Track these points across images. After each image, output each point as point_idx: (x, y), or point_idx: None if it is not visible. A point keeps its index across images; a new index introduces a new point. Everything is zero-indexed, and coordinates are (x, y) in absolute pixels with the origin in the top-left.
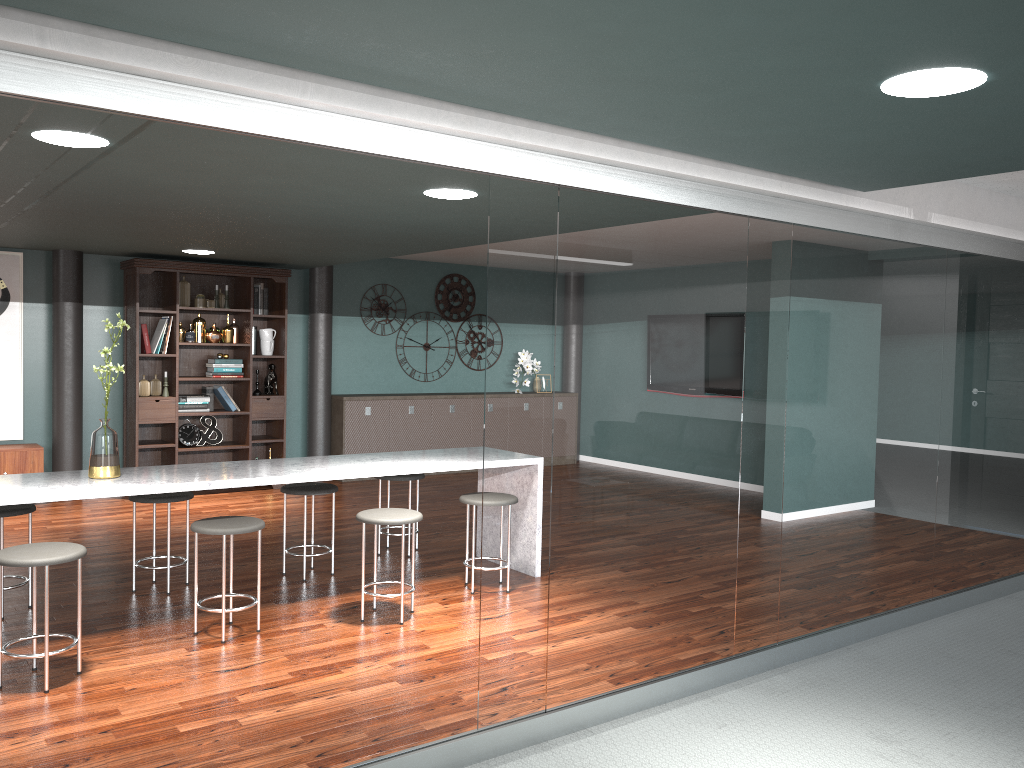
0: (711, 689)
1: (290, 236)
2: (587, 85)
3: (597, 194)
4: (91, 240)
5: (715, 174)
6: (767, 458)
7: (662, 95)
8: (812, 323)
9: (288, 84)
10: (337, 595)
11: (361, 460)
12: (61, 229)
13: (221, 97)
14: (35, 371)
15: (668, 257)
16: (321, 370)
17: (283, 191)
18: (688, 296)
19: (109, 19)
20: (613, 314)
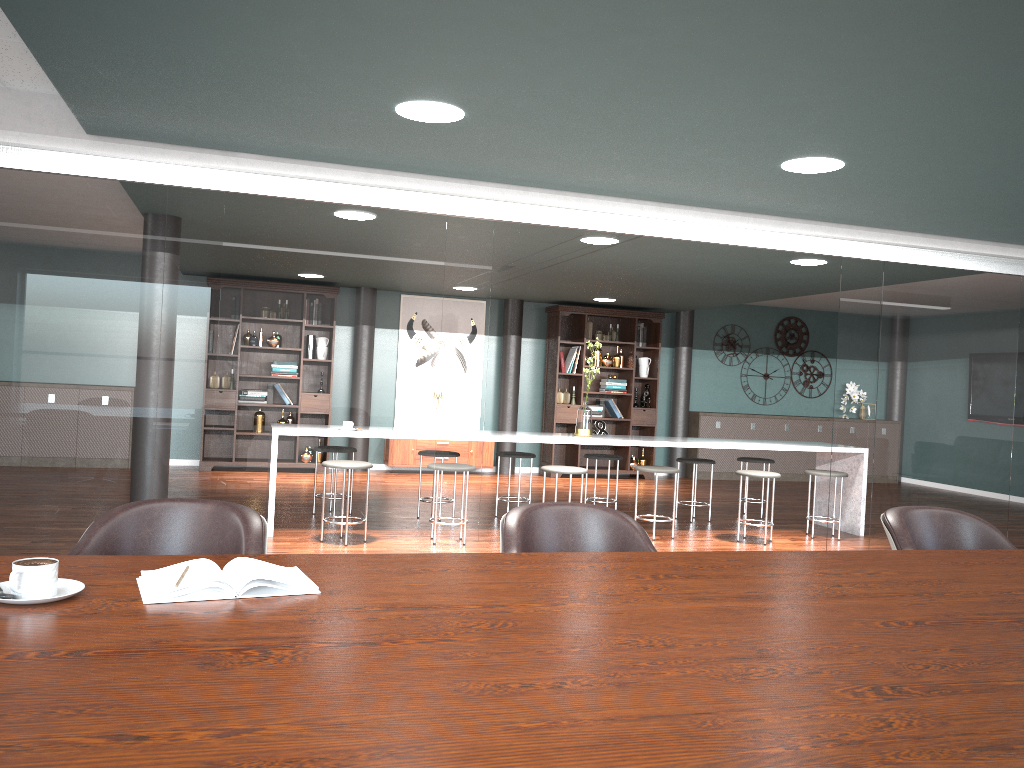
0: None
1: (680, 289)
2: (900, 213)
3: (908, 265)
4: (539, 292)
5: (992, 250)
6: None
7: (945, 215)
8: None
9: (740, 219)
10: (716, 530)
11: (734, 441)
12: (529, 285)
13: (708, 227)
14: (488, 383)
15: (957, 303)
16: (682, 391)
17: (697, 262)
18: (972, 327)
19: (671, 200)
20: (918, 337)
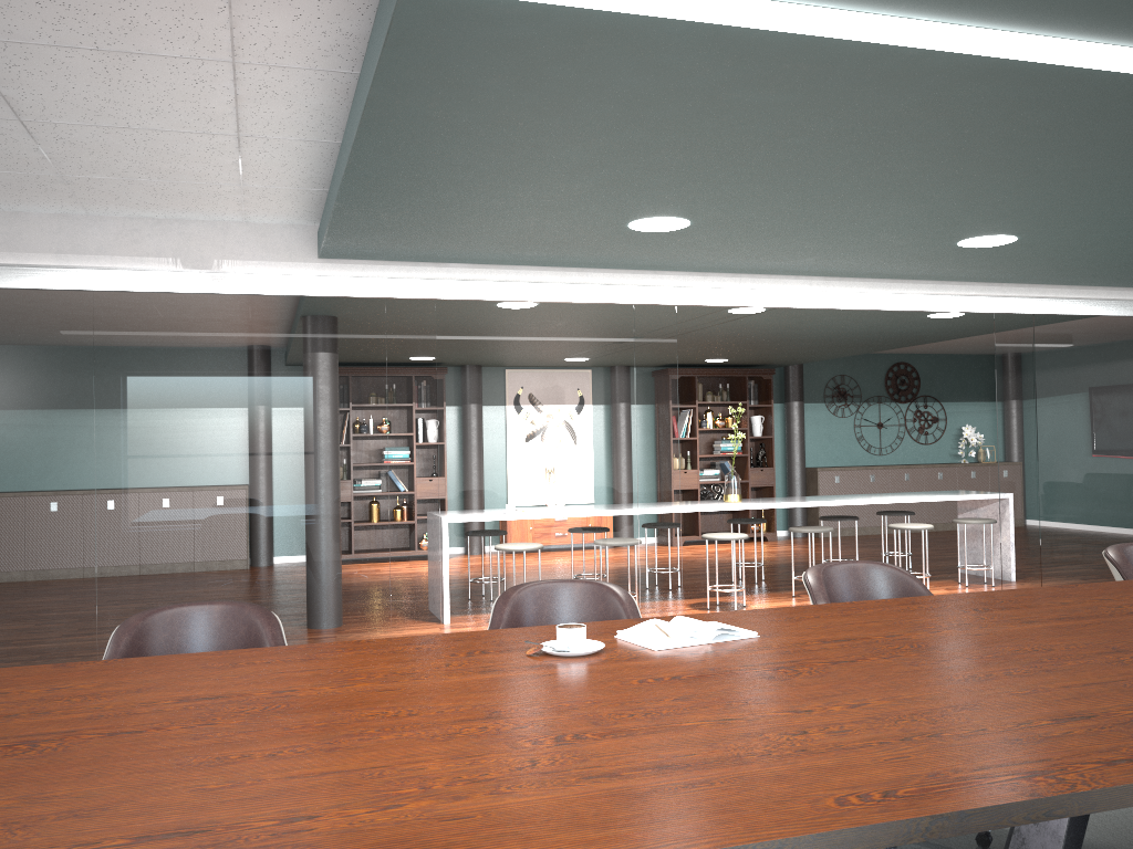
0: None
1: (802, 345)
2: (1053, 271)
3: (1056, 316)
4: None
5: None
6: None
7: (1095, 270)
8: None
9: (900, 286)
10: None
11: (879, 495)
12: None
13: (869, 295)
14: None
15: (1104, 348)
16: (797, 447)
17: (833, 322)
18: (1120, 370)
19: (839, 274)
20: (1070, 384)
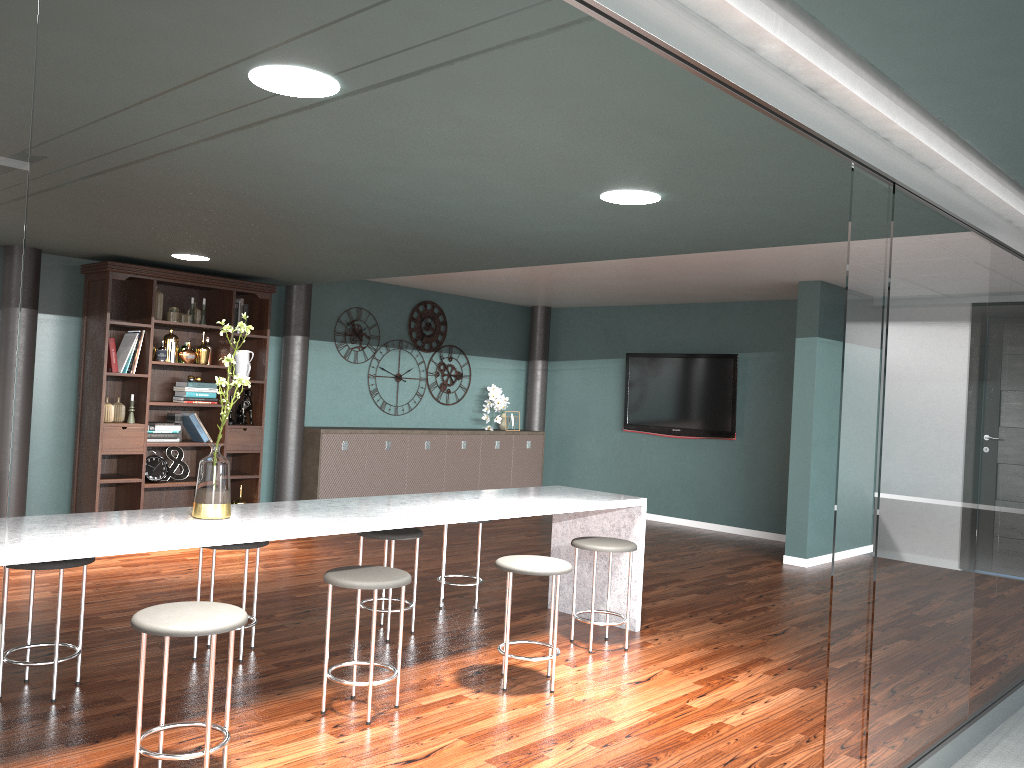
0: (960, 760)
1: (338, 243)
2: None
3: (915, 198)
4: (77, 235)
5: (996, 188)
6: (992, 501)
7: None
8: (1018, 358)
9: (765, 14)
10: (443, 658)
11: (466, 499)
12: (62, 217)
13: (694, 20)
14: None
15: (950, 276)
16: (296, 399)
17: (437, 181)
18: (958, 320)
19: None
20: (918, 335)
